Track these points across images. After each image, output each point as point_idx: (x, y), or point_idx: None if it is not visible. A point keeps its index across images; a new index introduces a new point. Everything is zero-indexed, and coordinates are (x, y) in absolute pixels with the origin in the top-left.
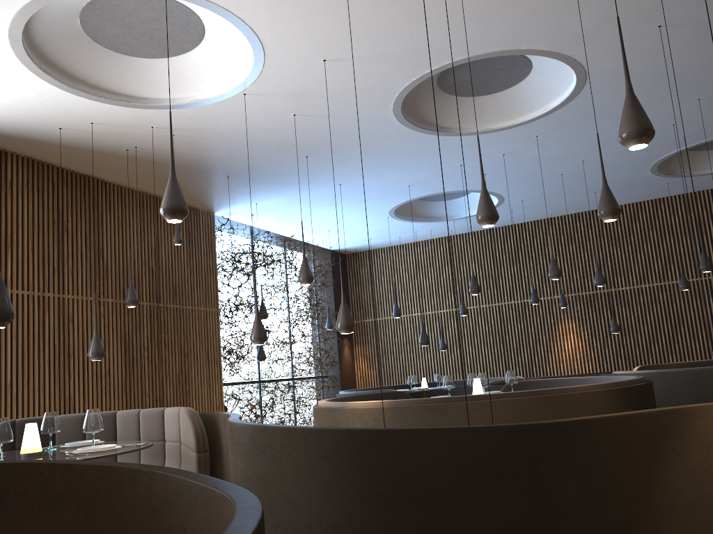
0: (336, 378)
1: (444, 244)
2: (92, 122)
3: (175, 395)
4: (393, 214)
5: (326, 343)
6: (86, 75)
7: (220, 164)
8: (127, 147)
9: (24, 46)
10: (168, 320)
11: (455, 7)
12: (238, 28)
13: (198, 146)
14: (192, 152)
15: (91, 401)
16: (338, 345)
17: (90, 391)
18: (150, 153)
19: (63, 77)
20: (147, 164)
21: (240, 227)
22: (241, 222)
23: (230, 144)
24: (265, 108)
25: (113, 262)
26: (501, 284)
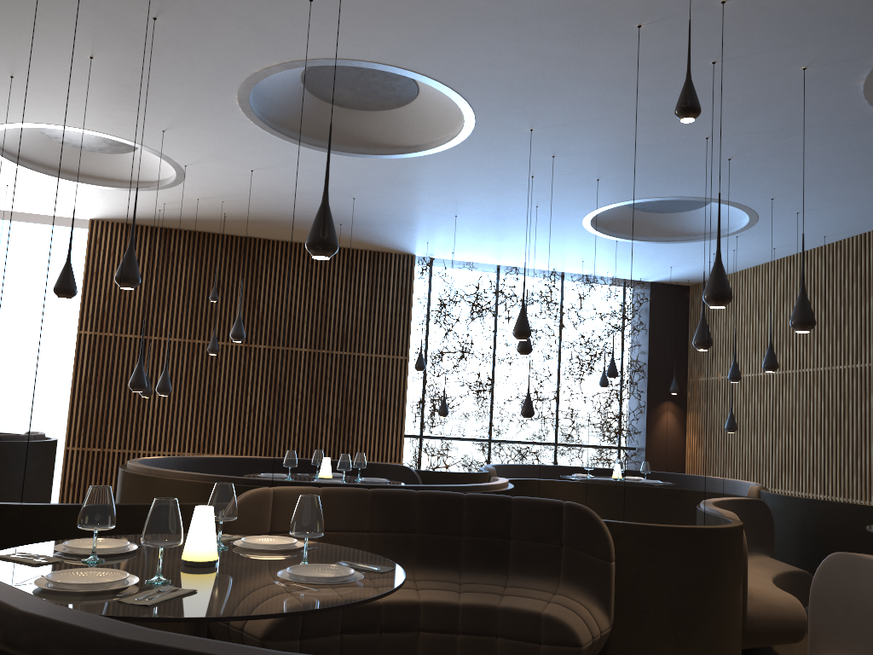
0: (642, 452)
1: (785, 268)
2: (163, 203)
3: (333, 439)
4: (612, 237)
5: (638, 405)
6: (110, 174)
7: (307, 215)
8: (220, 214)
9: (39, 170)
10: (332, 366)
11: (129, 69)
12: (76, 131)
13: (257, 205)
14: (266, 210)
15: (232, 432)
16: (648, 410)
17: (232, 423)
18: (243, 216)
19: (96, 180)
20: (262, 223)
21: (475, 265)
22: (461, 260)
23: (273, 200)
24: (223, 171)
25: (269, 312)
26: (847, 333)
